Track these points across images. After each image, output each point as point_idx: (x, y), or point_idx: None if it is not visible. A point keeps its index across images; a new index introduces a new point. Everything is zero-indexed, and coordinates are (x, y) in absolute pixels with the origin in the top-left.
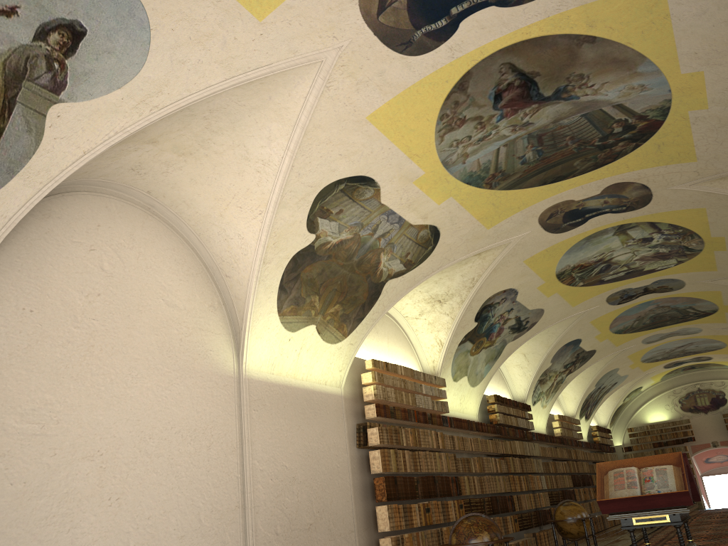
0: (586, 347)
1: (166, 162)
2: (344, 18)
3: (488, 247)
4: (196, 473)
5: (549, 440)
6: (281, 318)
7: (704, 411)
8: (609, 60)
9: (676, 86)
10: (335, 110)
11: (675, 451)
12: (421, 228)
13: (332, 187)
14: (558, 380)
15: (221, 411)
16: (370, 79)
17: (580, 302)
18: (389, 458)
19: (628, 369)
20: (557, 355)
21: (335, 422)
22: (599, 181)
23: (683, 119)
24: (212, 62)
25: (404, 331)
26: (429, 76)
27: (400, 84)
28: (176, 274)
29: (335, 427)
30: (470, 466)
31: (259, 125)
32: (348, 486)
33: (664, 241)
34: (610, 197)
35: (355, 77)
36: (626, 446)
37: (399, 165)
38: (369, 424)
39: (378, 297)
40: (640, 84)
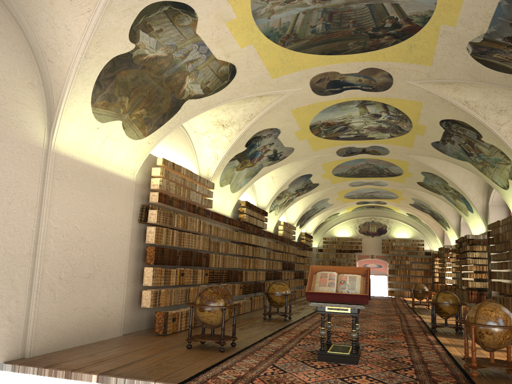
0: (313, 180)
1: None
2: None
3: (269, 93)
4: None
5: (274, 237)
6: (93, 109)
7: (372, 235)
8: None
9: (441, 1)
10: None
11: (348, 257)
12: (223, 64)
13: (157, 6)
14: (289, 199)
15: (26, 175)
16: None
17: (319, 149)
18: (162, 234)
19: (335, 200)
20: (293, 182)
21: (125, 200)
22: (361, 63)
23: (435, 30)
24: None
25: (192, 142)
26: None
27: None
28: (0, 46)
29: (123, 204)
30: (219, 247)
31: None
32: (125, 249)
33: (387, 119)
34: (364, 78)
35: None
36: (319, 248)
37: (218, 4)
38: (151, 207)
39: (177, 111)
40: None
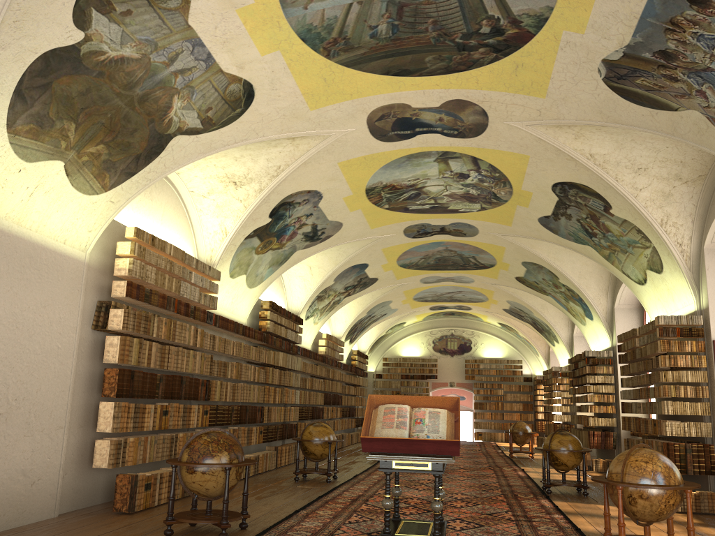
0: (370, 273)
1: None
2: None
3: (305, 134)
4: None
5: (312, 357)
6: (12, 138)
7: (451, 354)
8: None
9: None
10: None
11: (418, 385)
12: (234, 80)
13: None
14: (335, 300)
15: None
16: None
17: (379, 226)
18: (131, 349)
19: (400, 303)
20: (341, 275)
21: (68, 293)
22: (443, 91)
23: (554, 40)
24: None
25: (186, 208)
26: None
27: None
28: None
29: (66, 299)
30: (227, 370)
31: None
32: (67, 373)
33: (478, 182)
34: (447, 115)
35: None
36: (378, 373)
37: None
38: (114, 304)
39: (160, 153)
40: None
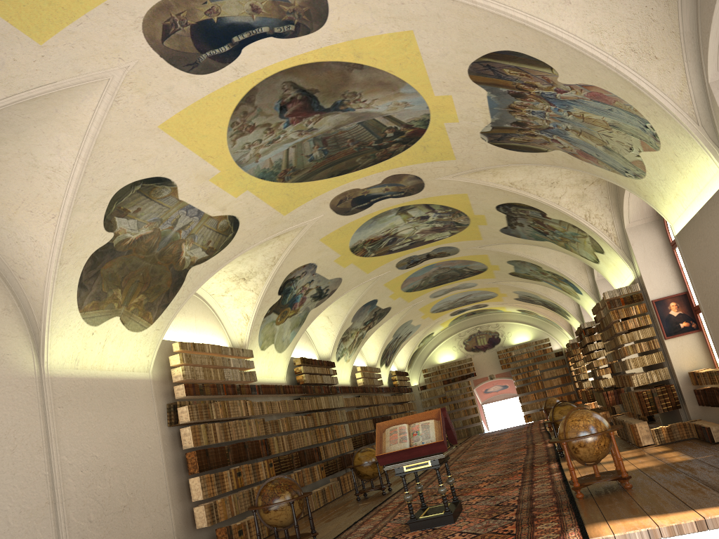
0: (382, 305)
1: None
2: (129, 42)
3: (286, 230)
4: (1, 478)
5: (352, 391)
6: (83, 314)
7: (483, 349)
8: (376, 83)
9: (432, 104)
10: (126, 121)
11: (461, 386)
12: (221, 219)
13: (128, 188)
14: (359, 336)
15: (24, 413)
16: (159, 94)
17: (373, 269)
18: (200, 433)
19: (421, 319)
20: (356, 315)
21: (145, 406)
22: (379, 173)
23: (441, 129)
24: None
25: (212, 308)
26: (217, 91)
27: (190, 97)
28: None
29: (145, 411)
30: (279, 426)
31: (46, 135)
32: (160, 464)
33: (438, 218)
34: (390, 186)
35: (144, 92)
36: (422, 385)
37: (195, 166)
38: (179, 403)
39: (182, 283)
40: (404, 102)
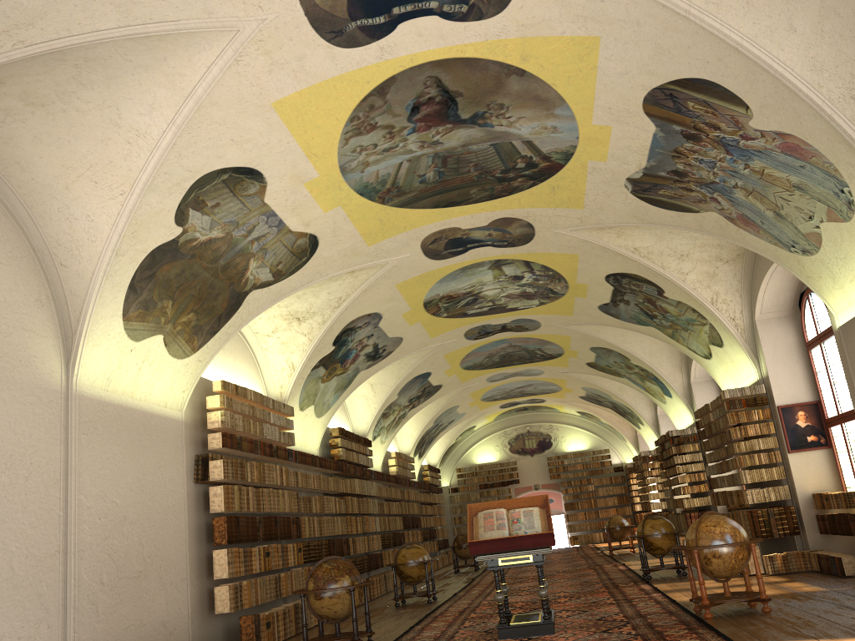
0: (434, 381)
1: (6, 110)
2: None
3: (364, 266)
4: (10, 510)
5: (385, 479)
6: (126, 324)
7: (531, 453)
8: (531, 97)
9: (584, 135)
10: (239, 88)
11: (500, 493)
12: (301, 236)
13: (214, 175)
14: (401, 415)
15: (44, 433)
16: (286, 62)
17: (439, 334)
18: (233, 496)
19: (468, 407)
20: (404, 388)
21: (174, 452)
22: (490, 213)
23: (582, 167)
24: (108, 3)
25: (252, 349)
26: (351, 72)
27: (318, 74)
28: None
29: (173, 458)
30: (312, 505)
31: (142, 88)
32: (182, 527)
33: (533, 281)
34: (495, 231)
35: (272, 56)
36: (453, 487)
37: (294, 162)
38: (211, 456)
39: (238, 309)
40: (553, 126)
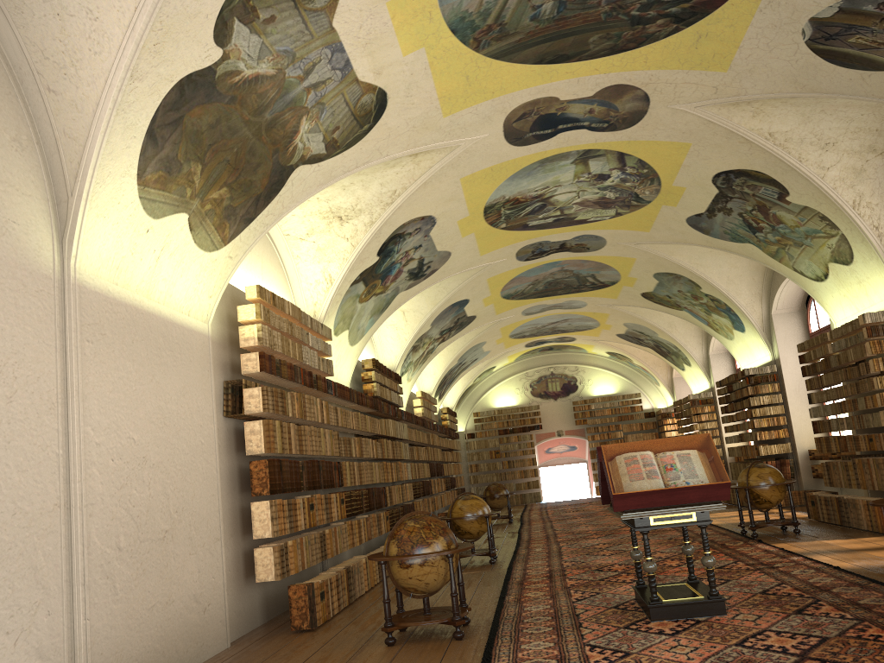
0: (469, 311)
1: None
2: None
3: (432, 147)
4: None
5: (414, 421)
6: (141, 191)
7: (554, 397)
8: None
9: None
10: None
11: (521, 440)
12: (368, 90)
13: None
14: (429, 349)
15: (32, 336)
16: None
17: (490, 251)
18: (275, 434)
19: (494, 344)
20: (439, 317)
21: (200, 375)
22: (602, 77)
23: (753, 1)
24: None
25: (280, 257)
26: None
27: None
28: None
29: (199, 383)
30: (352, 448)
31: None
32: (214, 473)
33: (619, 183)
34: (599, 106)
35: None
36: (469, 432)
37: None
38: (245, 383)
39: (280, 190)
40: None
